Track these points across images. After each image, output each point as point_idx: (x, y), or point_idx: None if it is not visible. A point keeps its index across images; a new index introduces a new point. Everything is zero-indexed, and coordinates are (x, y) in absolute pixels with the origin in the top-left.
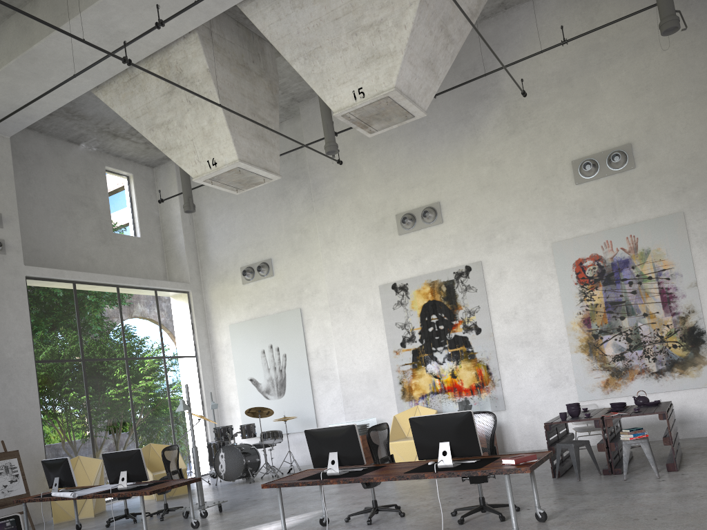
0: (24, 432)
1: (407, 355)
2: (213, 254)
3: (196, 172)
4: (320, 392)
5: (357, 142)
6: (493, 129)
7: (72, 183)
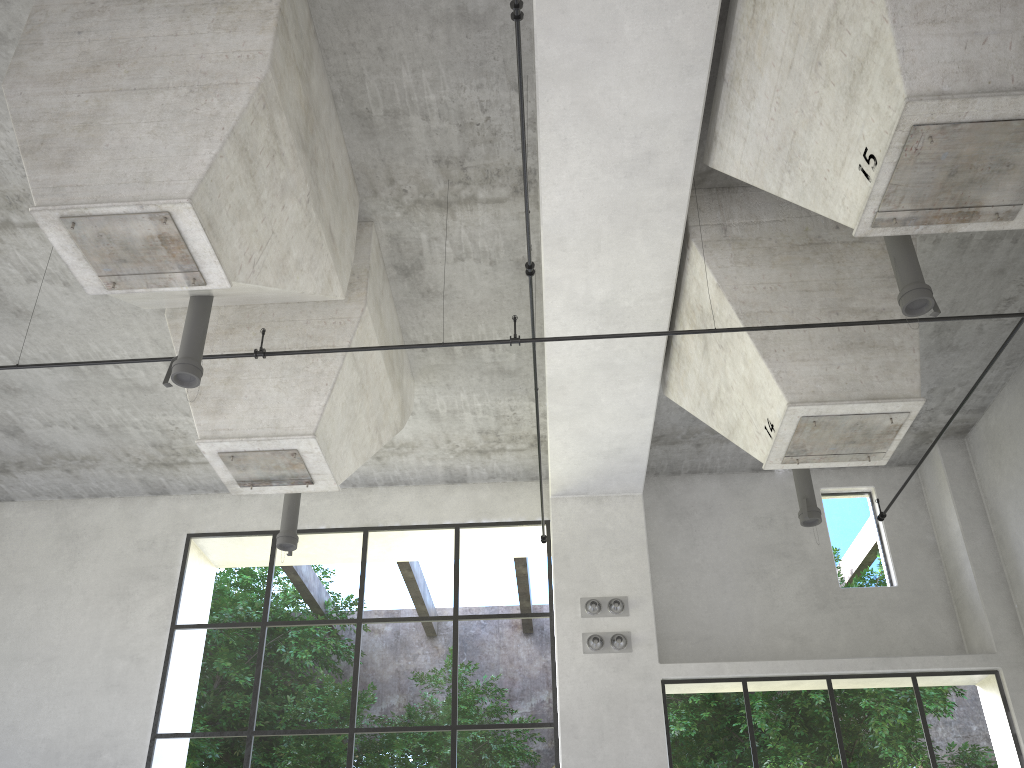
0: None
1: None
2: None
3: (762, 452)
4: None
5: None
6: None
7: (762, 529)
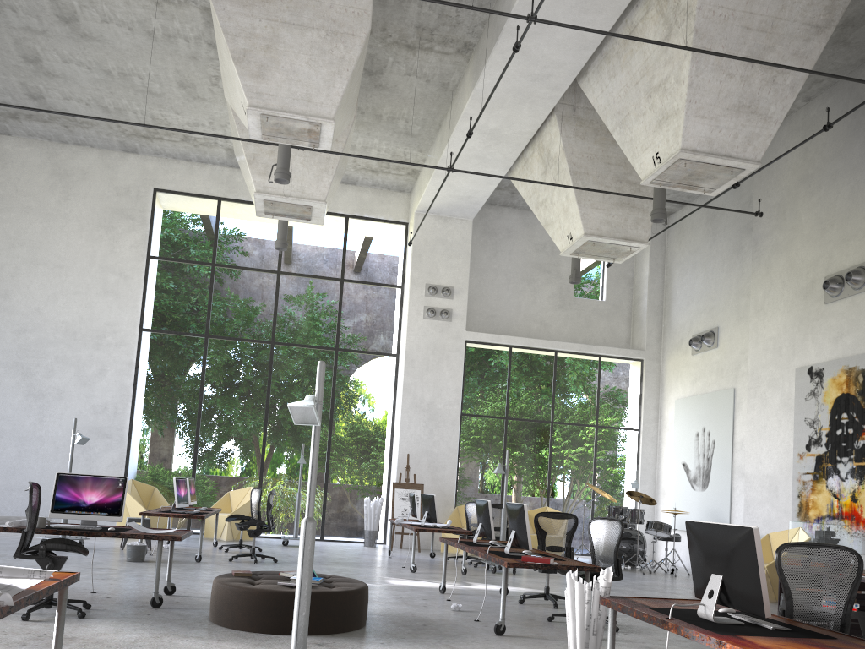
0: (440, 471)
1: (810, 461)
2: (674, 319)
3: (561, 246)
4: (738, 491)
5: (801, 183)
6: None
7: (538, 252)
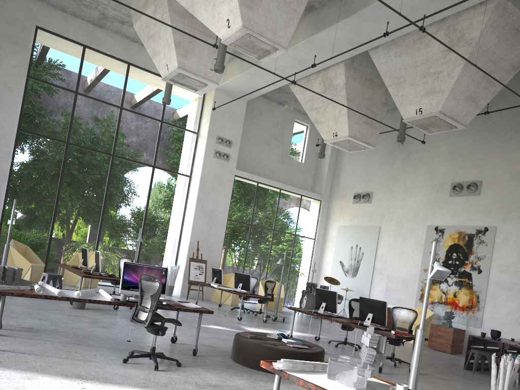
0: (212, 253)
1: None
2: (342, 181)
3: (326, 137)
4: (376, 281)
5: None
6: None
7: (274, 127)
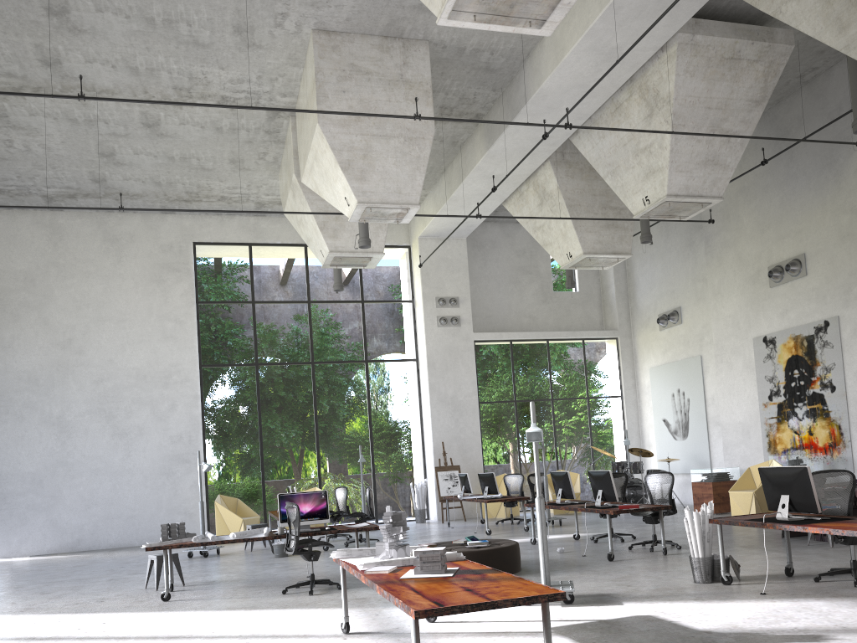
0: (469, 453)
1: (773, 408)
2: (639, 301)
3: (561, 262)
4: (714, 437)
5: (740, 193)
6: (854, 173)
7: (519, 257)
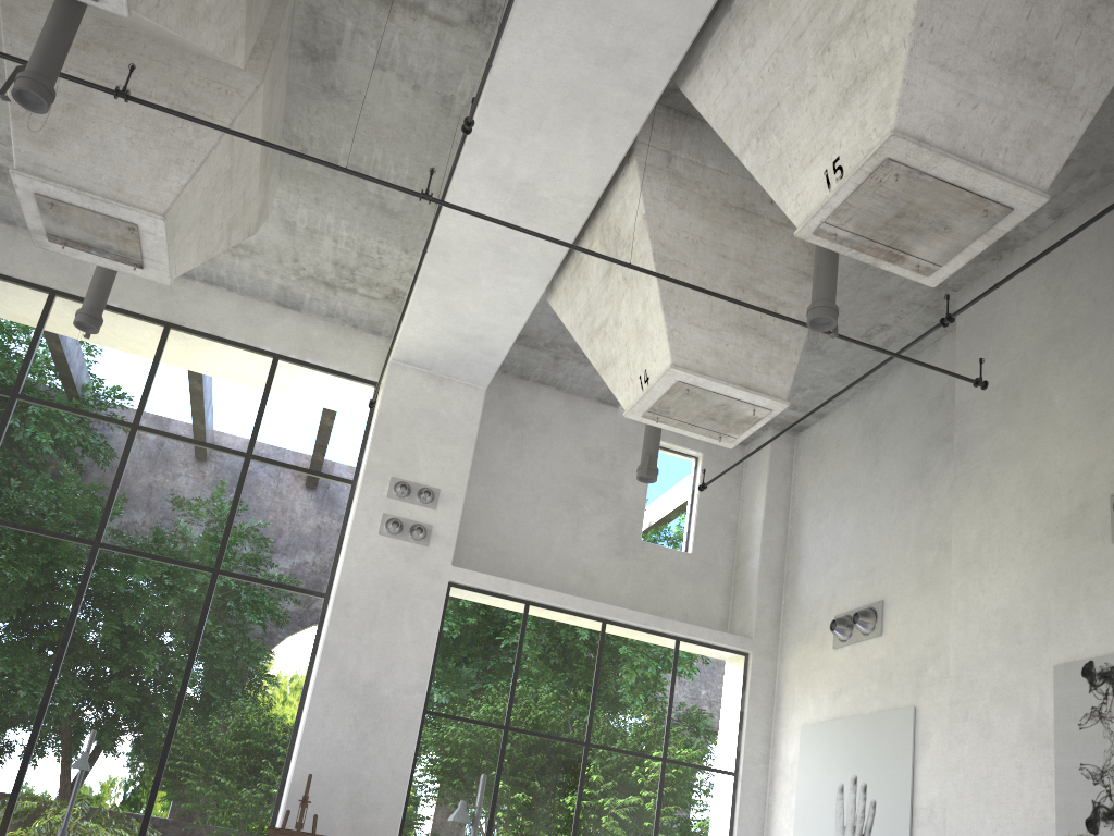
0: (370, 815)
1: None
2: (803, 590)
3: (628, 399)
4: None
5: (1051, 345)
6: None
7: (589, 462)
